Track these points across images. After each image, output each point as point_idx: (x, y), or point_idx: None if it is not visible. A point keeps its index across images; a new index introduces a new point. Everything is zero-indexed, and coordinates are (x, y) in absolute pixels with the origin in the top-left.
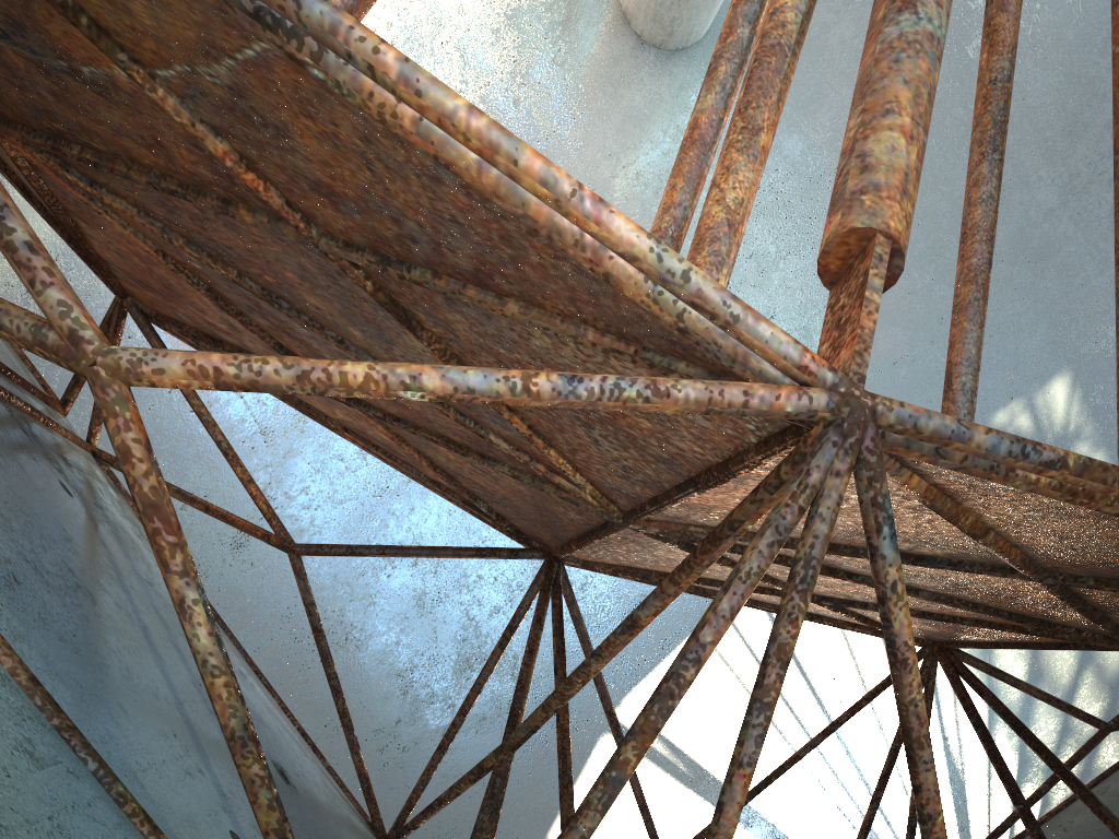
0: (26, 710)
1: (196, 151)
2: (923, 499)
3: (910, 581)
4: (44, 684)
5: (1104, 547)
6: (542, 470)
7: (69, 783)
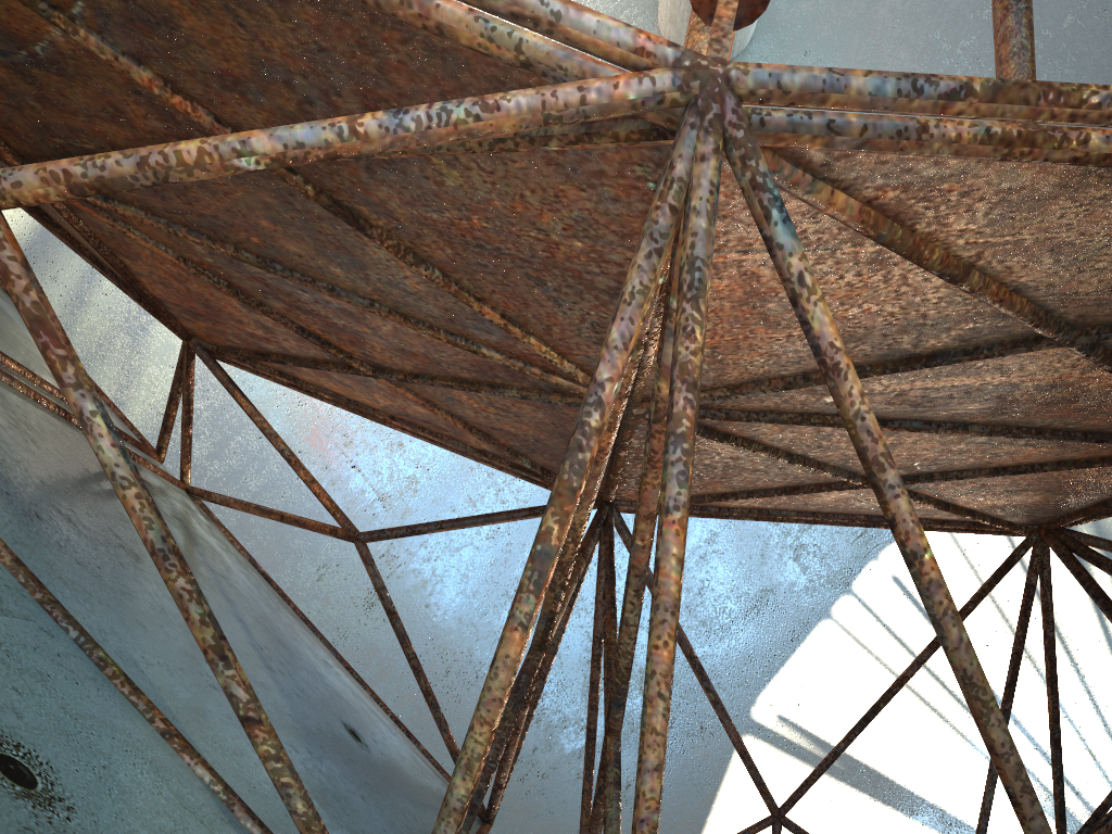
0: (5, 581)
1: (139, 99)
2: (863, 227)
3: (951, 412)
4: (39, 577)
5: (1109, 251)
6: (538, 373)
7: (38, 635)
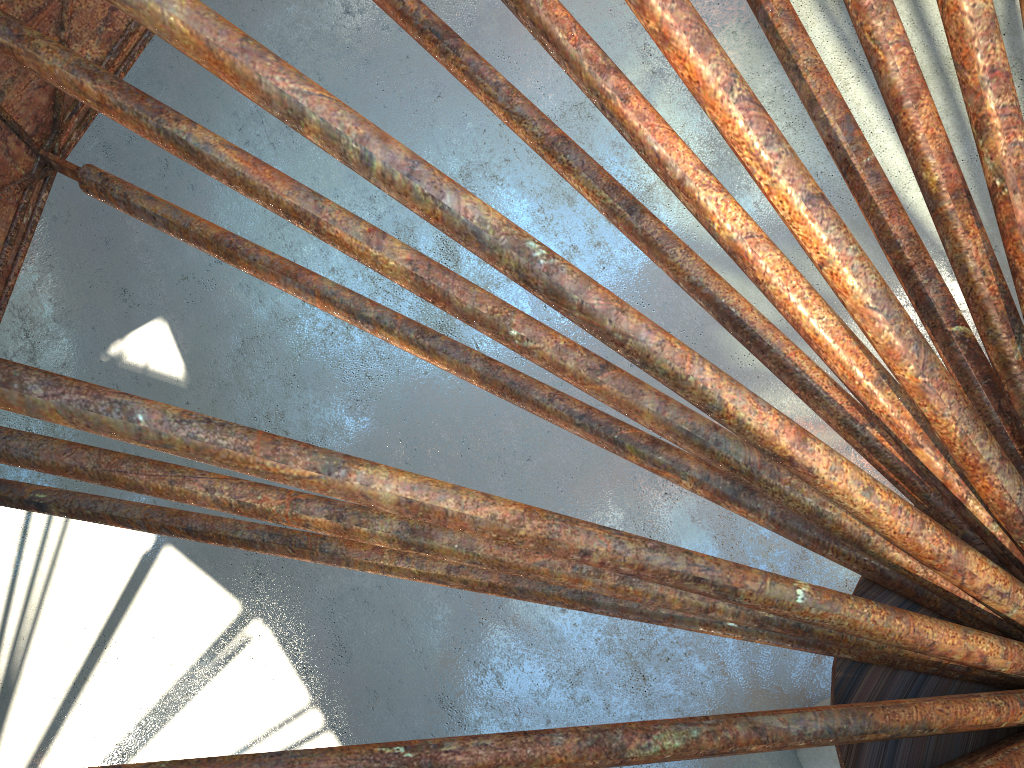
0: None
1: None
2: None
3: None
4: None
5: None
6: None
7: None
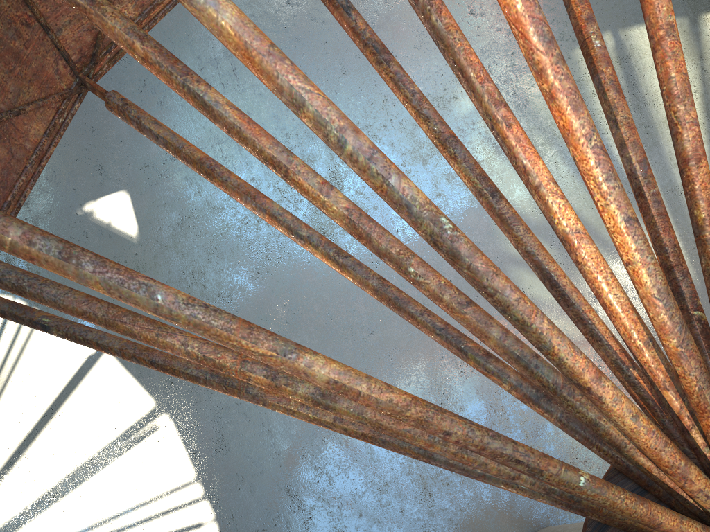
0: None
1: None
2: None
3: None
4: None
5: None
6: None
7: None
